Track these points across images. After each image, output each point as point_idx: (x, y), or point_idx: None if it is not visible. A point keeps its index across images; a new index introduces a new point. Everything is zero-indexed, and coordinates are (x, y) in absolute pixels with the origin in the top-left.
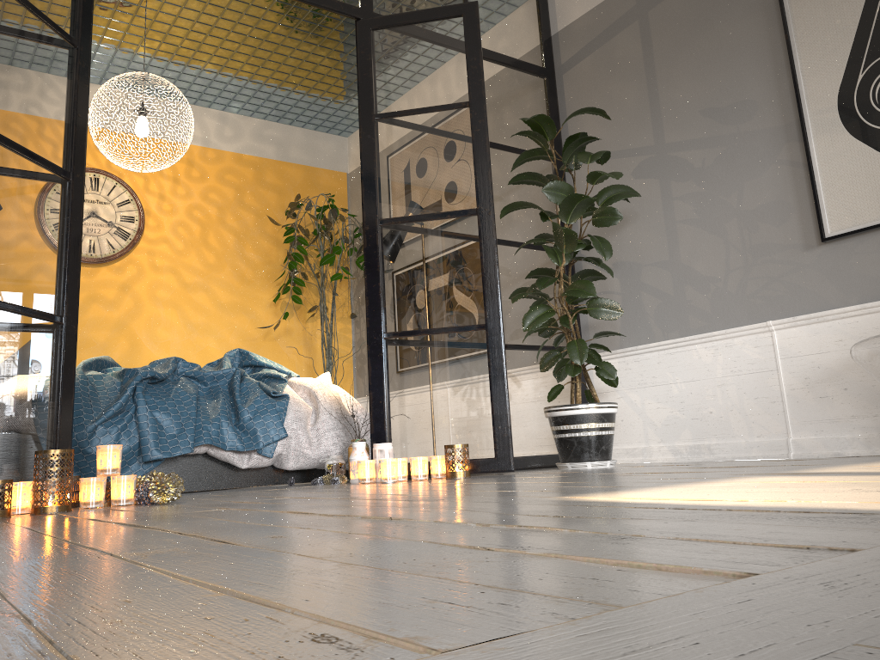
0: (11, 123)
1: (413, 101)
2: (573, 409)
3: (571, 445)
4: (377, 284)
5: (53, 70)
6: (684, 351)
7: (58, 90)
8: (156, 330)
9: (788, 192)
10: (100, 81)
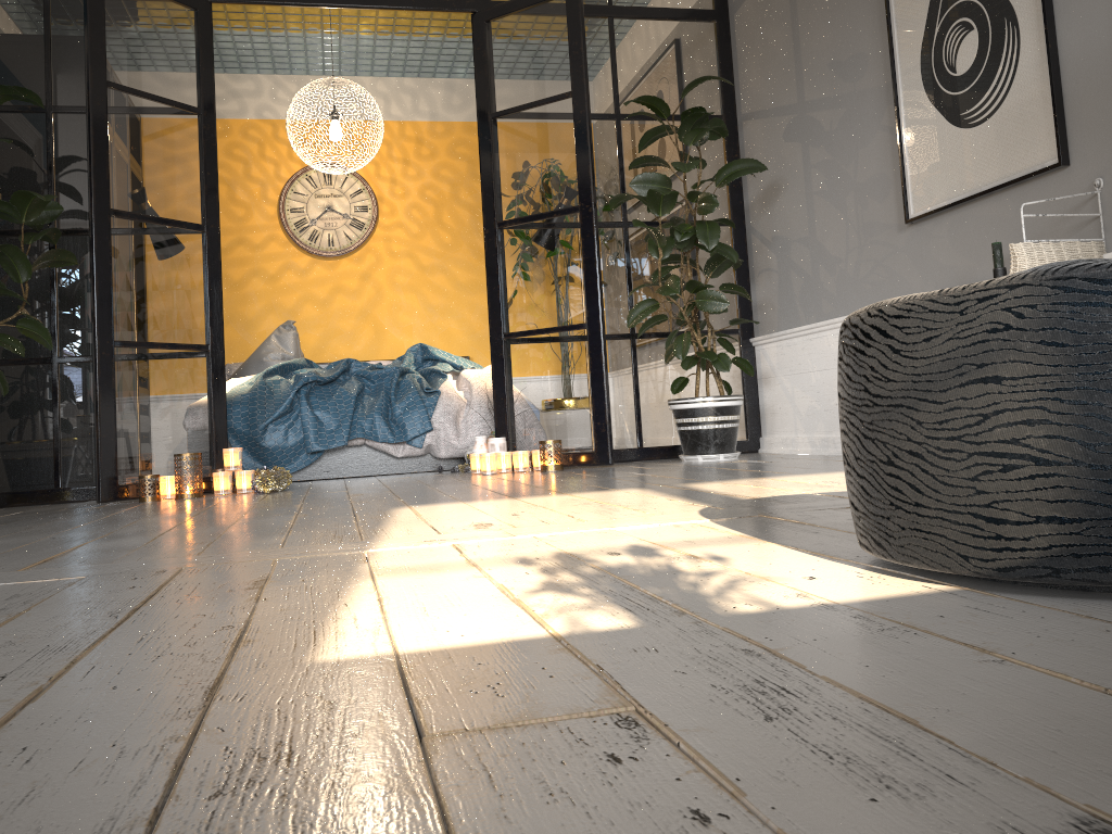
0: (142, 200)
1: (523, 96)
2: (683, 403)
3: (685, 438)
4: (497, 287)
5: (178, 142)
6: (819, 337)
7: (185, 158)
8: (398, 315)
9: (888, 163)
10: (324, 72)
